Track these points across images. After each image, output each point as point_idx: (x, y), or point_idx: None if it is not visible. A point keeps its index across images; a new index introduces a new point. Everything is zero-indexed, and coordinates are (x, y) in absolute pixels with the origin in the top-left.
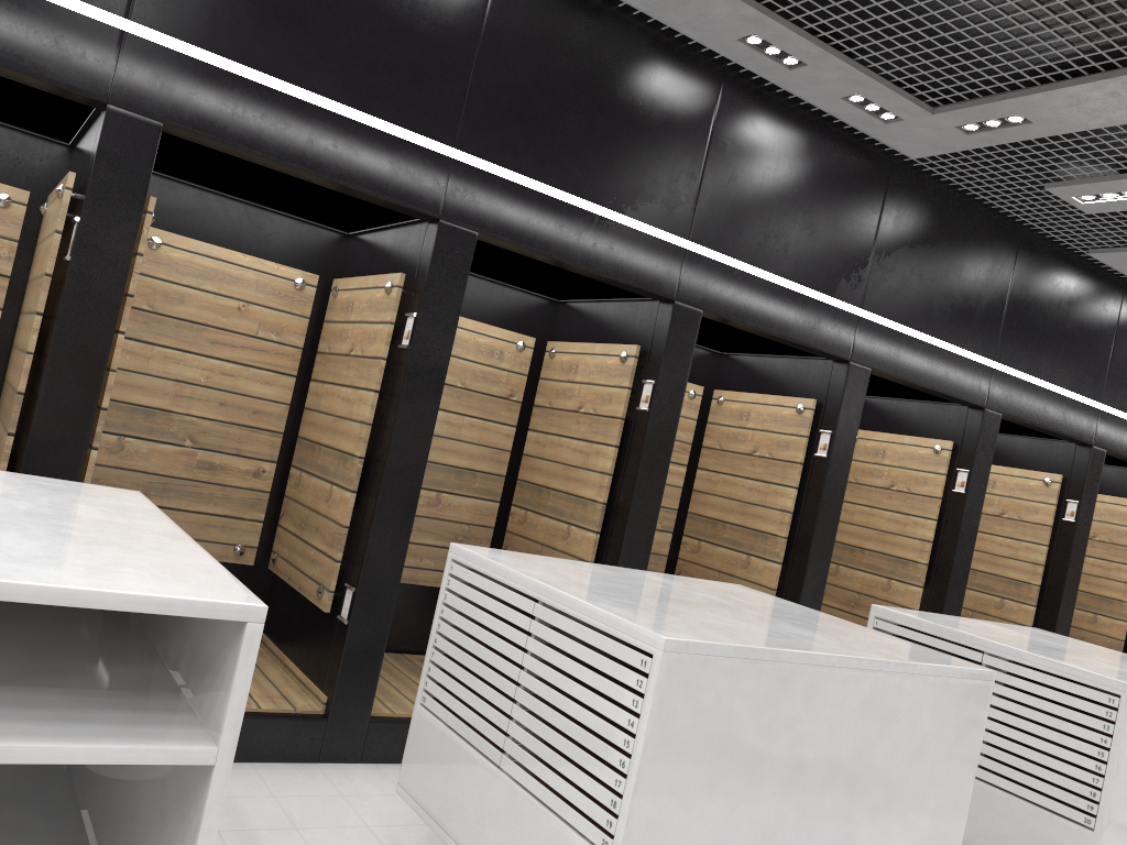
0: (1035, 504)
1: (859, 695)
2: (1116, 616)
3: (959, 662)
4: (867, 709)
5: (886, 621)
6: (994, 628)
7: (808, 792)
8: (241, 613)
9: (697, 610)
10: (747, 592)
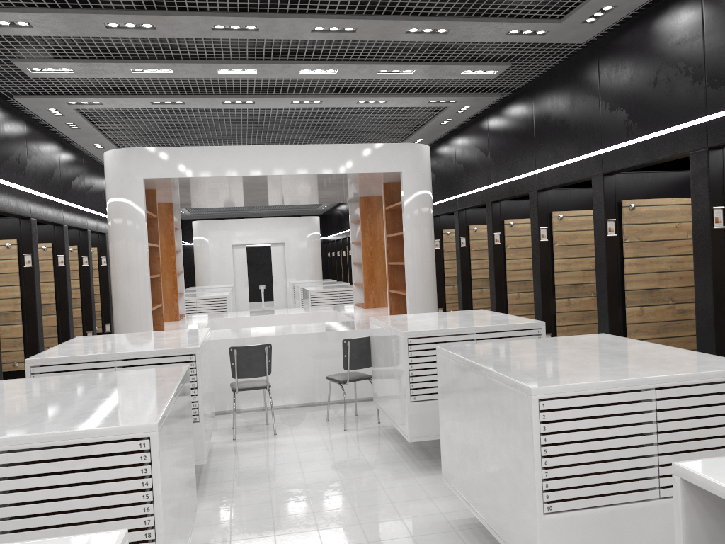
0: (4, 261)
1: (179, 407)
2: (49, 313)
3: (176, 369)
4: (181, 411)
5: (34, 366)
6: (85, 345)
7: (180, 469)
8: (124, 543)
9: (70, 405)
10: (2, 384)
